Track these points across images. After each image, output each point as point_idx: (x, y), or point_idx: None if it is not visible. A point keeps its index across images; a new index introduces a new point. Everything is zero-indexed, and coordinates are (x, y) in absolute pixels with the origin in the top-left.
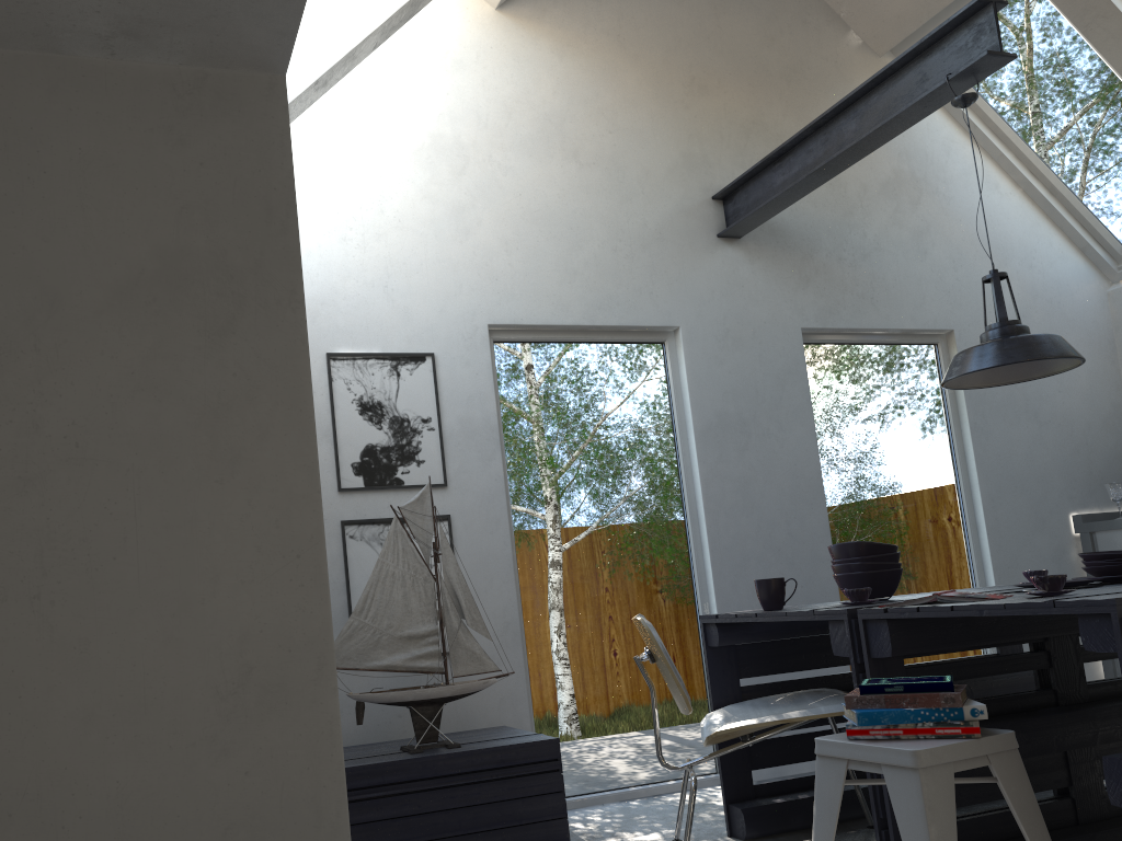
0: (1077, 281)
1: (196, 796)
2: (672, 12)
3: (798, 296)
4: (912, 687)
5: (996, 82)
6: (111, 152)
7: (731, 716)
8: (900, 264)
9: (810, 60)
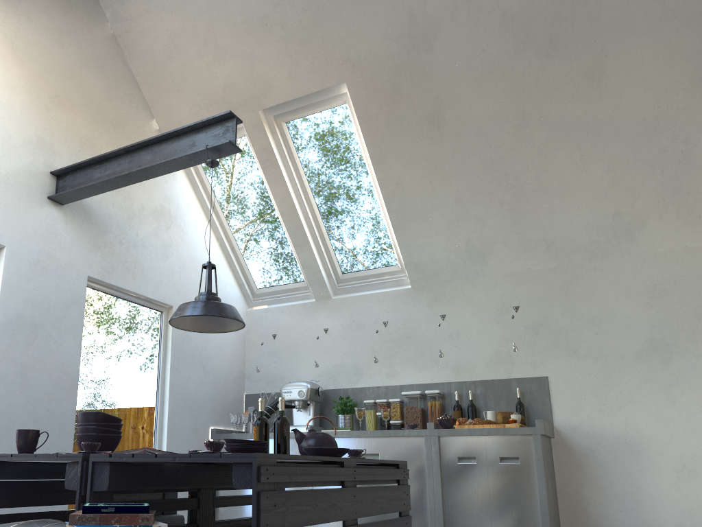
0: (235, 301)
1: None
2: (53, 49)
3: (91, 255)
4: (121, 508)
5: (219, 181)
6: None
7: None
8: (153, 258)
9: (129, 123)
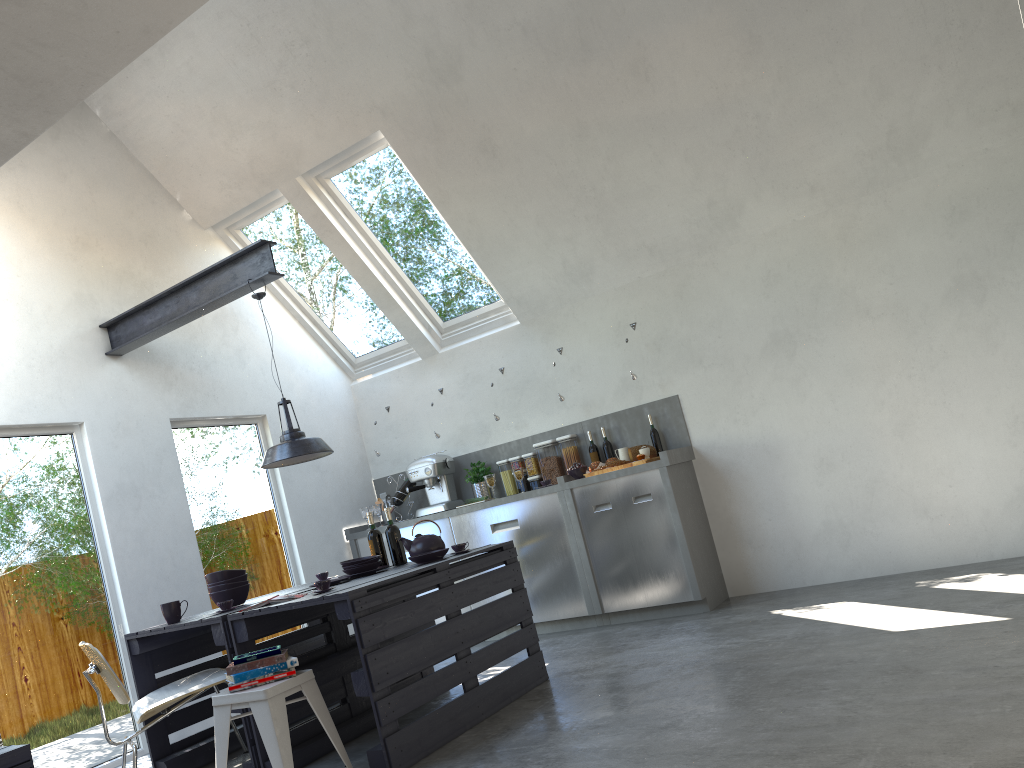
0: (334, 380)
1: None
2: (58, 188)
3: (165, 395)
4: (261, 655)
5: (277, 254)
6: None
7: (153, 699)
8: (230, 371)
9: (159, 229)
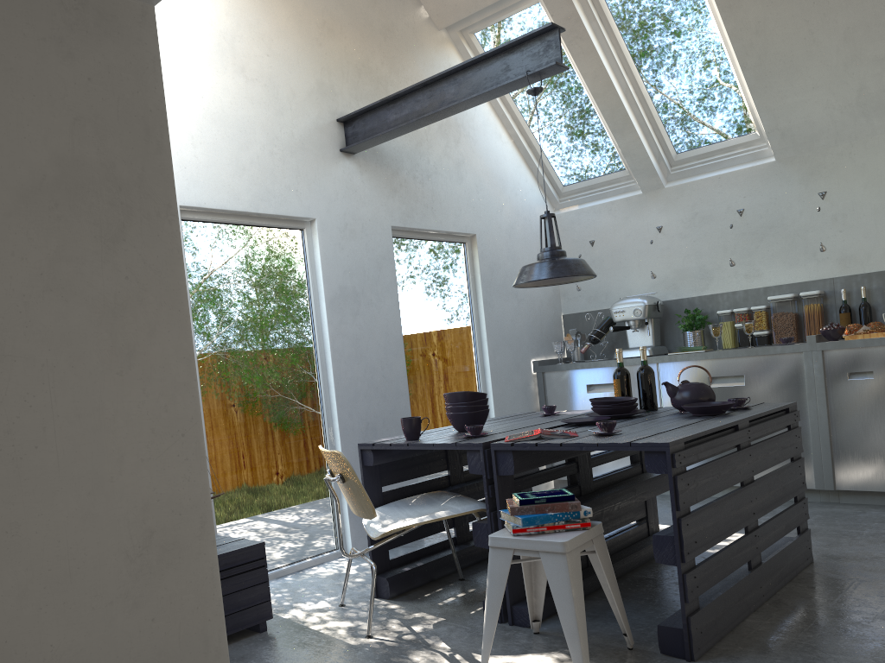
0: (539, 207)
1: (116, 646)
2: None
3: (389, 202)
4: (551, 499)
5: None
6: (8, 56)
7: (385, 515)
8: (448, 185)
9: (398, 24)
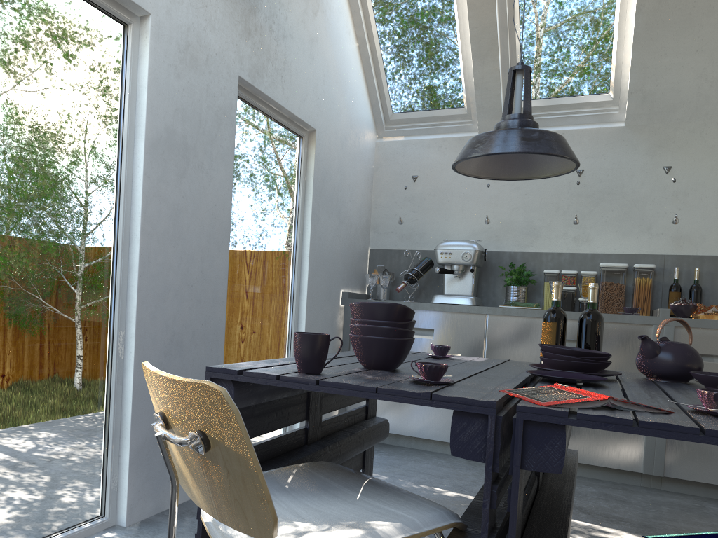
0: (367, 128)
1: None
2: None
3: (241, 44)
4: None
5: None
6: None
7: None
8: (300, 58)
9: None
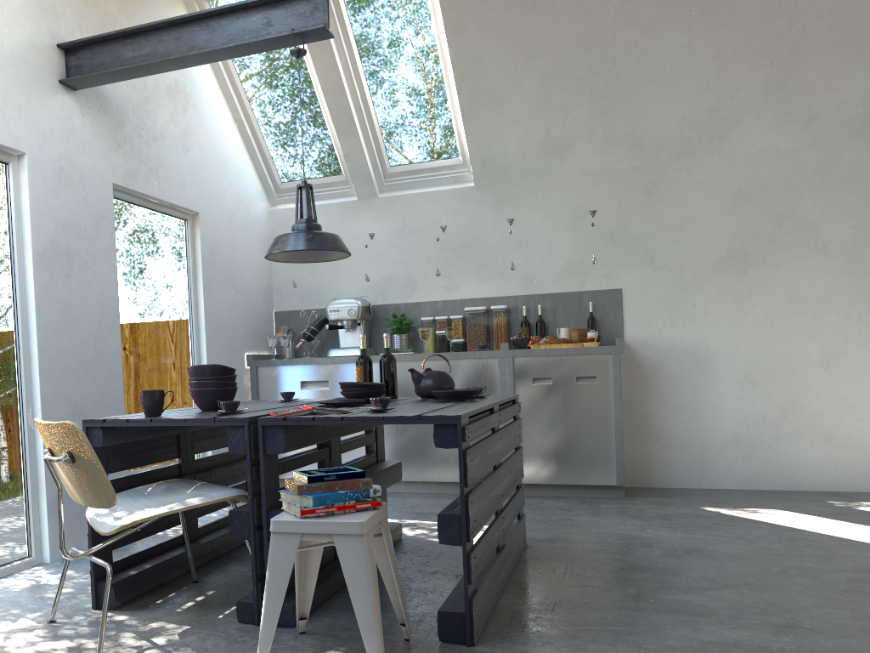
0: (258, 199)
1: None
2: None
3: (112, 156)
4: (341, 476)
5: None
6: None
7: (115, 507)
8: (174, 153)
9: None
